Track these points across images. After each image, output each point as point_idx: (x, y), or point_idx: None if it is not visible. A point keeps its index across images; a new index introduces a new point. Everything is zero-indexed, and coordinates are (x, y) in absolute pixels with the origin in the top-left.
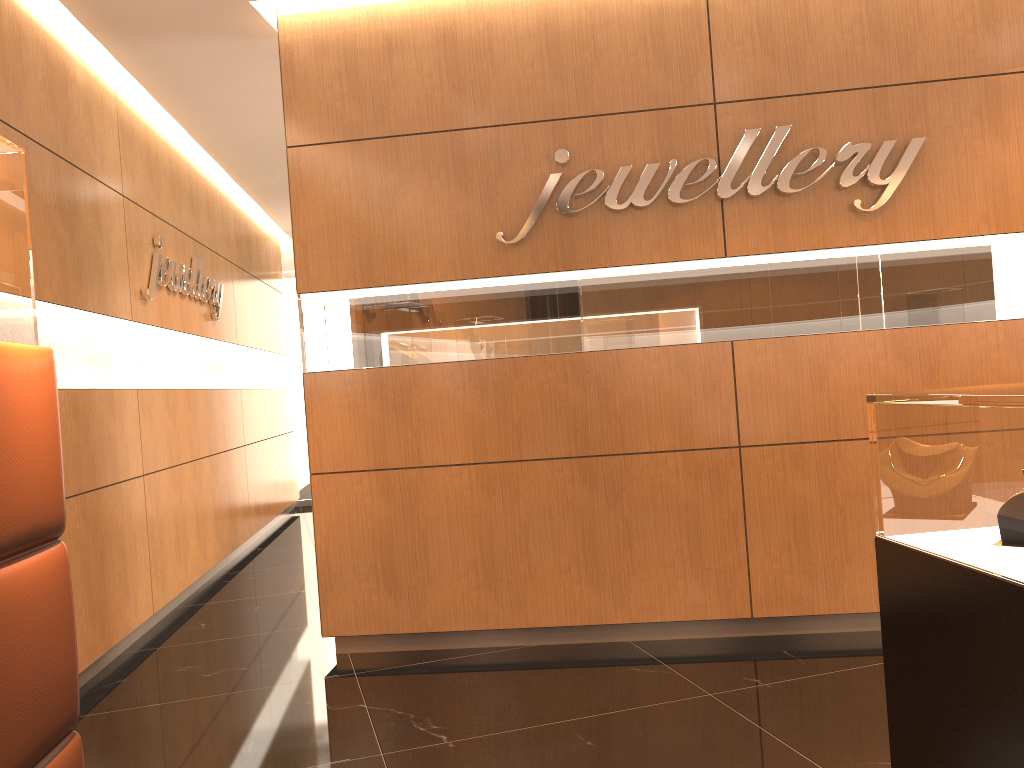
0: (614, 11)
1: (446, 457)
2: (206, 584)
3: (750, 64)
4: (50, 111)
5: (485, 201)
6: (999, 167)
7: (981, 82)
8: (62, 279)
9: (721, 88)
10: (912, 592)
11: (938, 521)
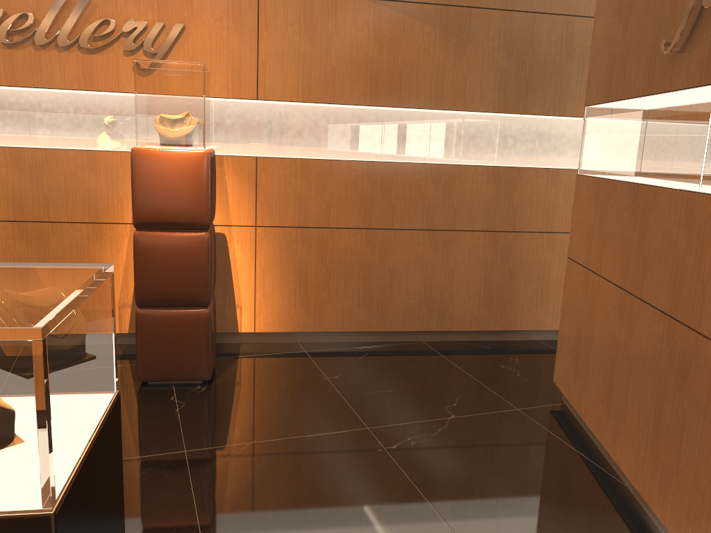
0: None
1: (610, 273)
2: None
3: None
4: None
5: (672, 2)
6: None
7: None
8: (498, 95)
9: None
10: None
11: None
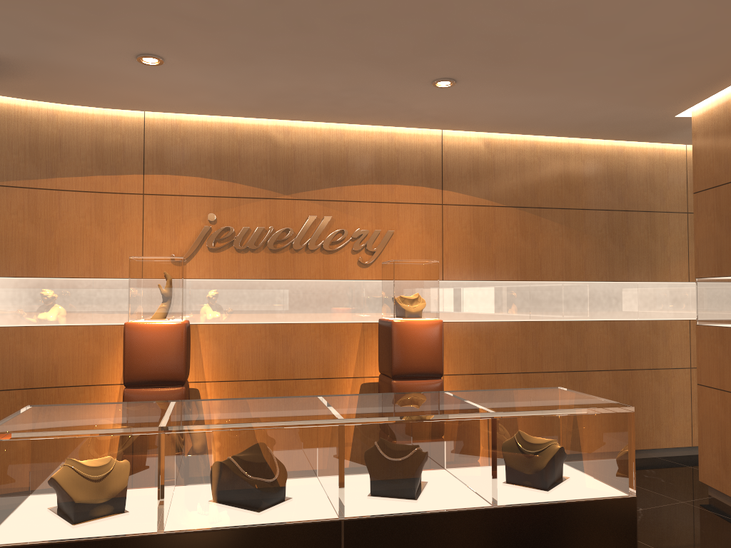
0: None
1: None
2: None
3: None
4: (607, 191)
5: None
6: None
7: None
8: (608, 269)
9: None
10: None
11: None
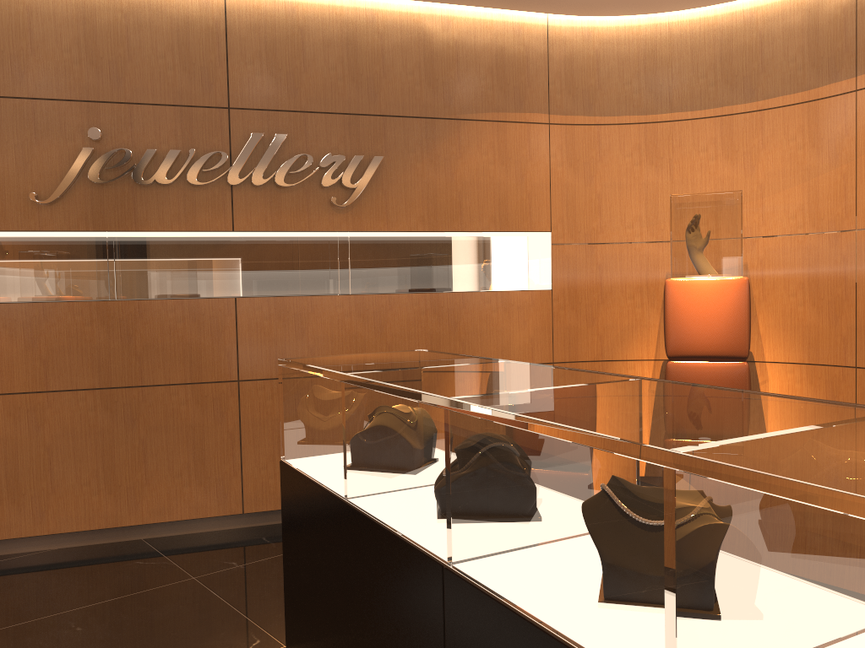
0: (147, 18)
1: None
2: None
3: (258, 81)
4: None
5: (20, 163)
6: (432, 184)
7: (423, 122)
8: None
9: (235, 97)
10: (295, 499)
11: (307, 451)
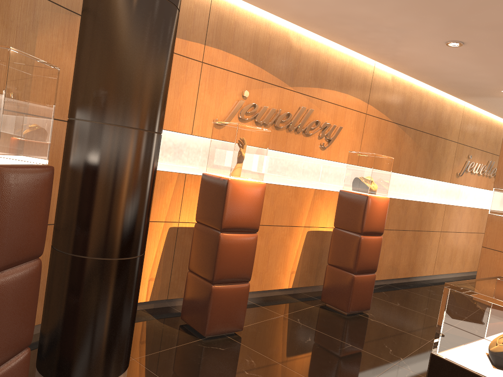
0: None
1: None
2: (462, 276)
3: None
4: (433, 122)
5: None
6: None
7: None
8: (424, 170)
9: None
10: None
11: None
